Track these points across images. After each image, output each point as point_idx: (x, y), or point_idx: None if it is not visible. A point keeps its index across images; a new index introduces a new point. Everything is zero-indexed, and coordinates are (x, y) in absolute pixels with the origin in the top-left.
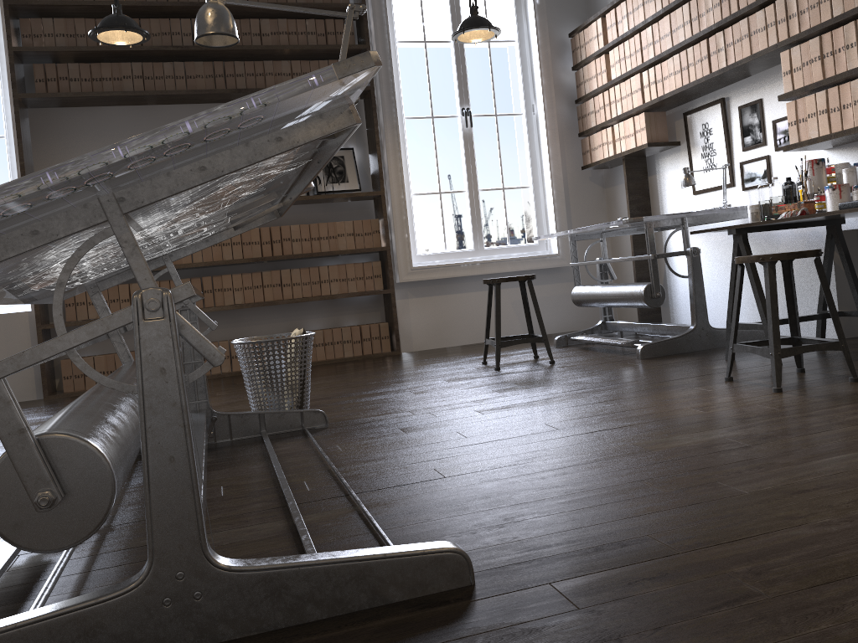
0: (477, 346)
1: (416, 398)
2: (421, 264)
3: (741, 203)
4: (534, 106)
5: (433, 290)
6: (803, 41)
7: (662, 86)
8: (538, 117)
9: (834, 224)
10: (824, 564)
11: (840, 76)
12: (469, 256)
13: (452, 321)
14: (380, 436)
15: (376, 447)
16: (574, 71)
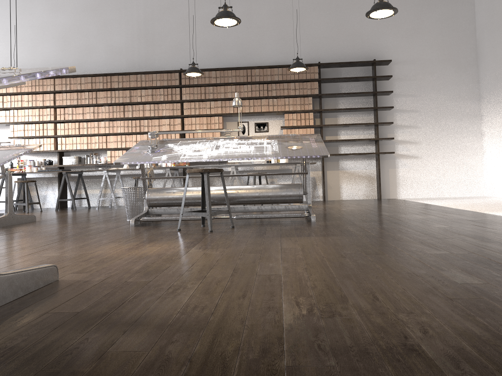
0: None
1: None
2: None
3: None
4: None
5: None
6: (18, 124)
7: None
8: None
9: (24, 175)
10: (76, 216)
11: (30, 137)
12: None
13: None
14: None
15: None
16: None
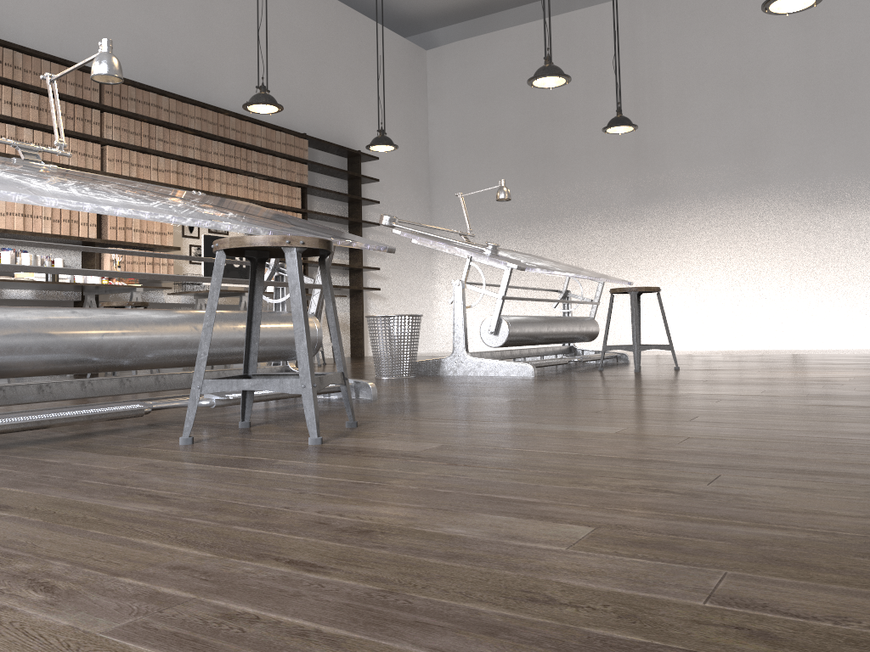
0: None
1: None
2: None
3: None
4: None
5: None
6: None
7: None
8: None
9: None
10: None
11: None
12: None
13: None
14: None
15: None
16: None
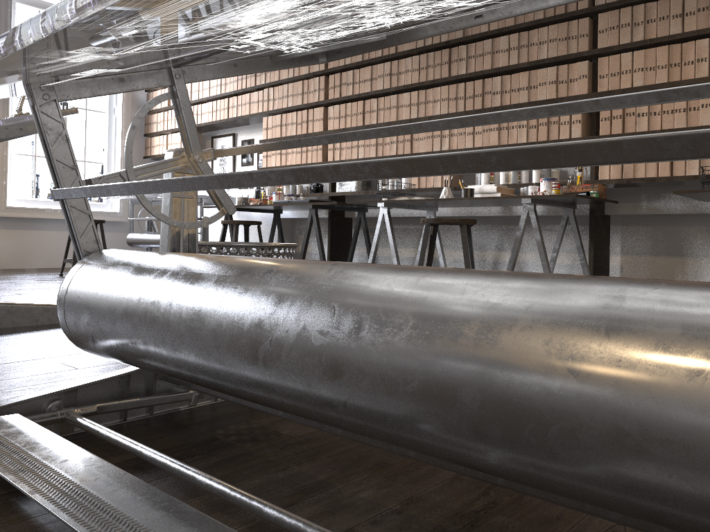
0: (51, 269)
1: (18, 285)
2: (13, 206)
3: (237, 196)
4: (115, 109)
5: (20, 225)
6: (275, 114)
7: (201, 118)
8: (117, 117)
9: (277, 213)
10: None
11: (288, 137)
12: (52, 205)
13: (32, 249)
14: (4, 295)
15: (5, 298)
16: (146, 92)
